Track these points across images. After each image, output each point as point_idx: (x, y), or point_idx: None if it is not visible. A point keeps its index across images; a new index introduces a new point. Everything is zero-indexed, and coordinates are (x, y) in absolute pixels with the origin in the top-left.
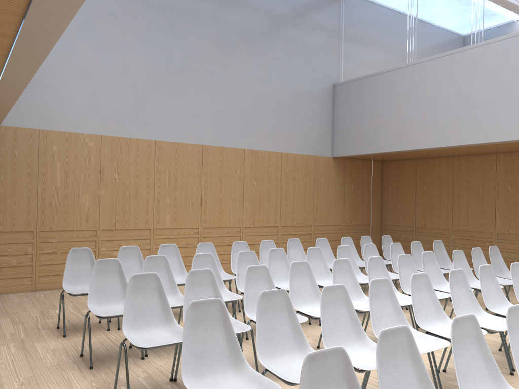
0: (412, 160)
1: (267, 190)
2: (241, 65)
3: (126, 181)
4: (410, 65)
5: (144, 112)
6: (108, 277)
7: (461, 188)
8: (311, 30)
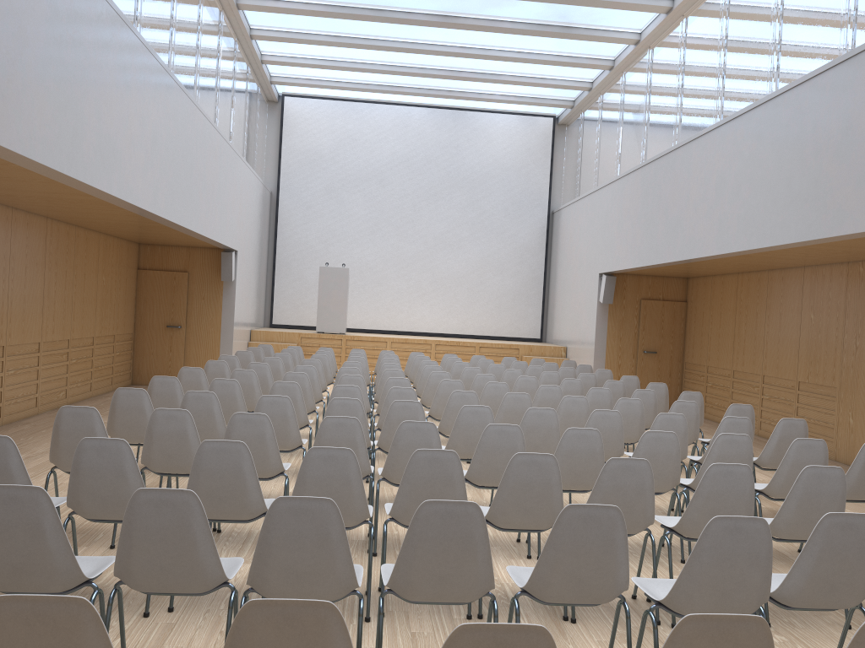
0: None
1: None
2: None
3: None
4: None
5: None
6: None
7: None
8: None
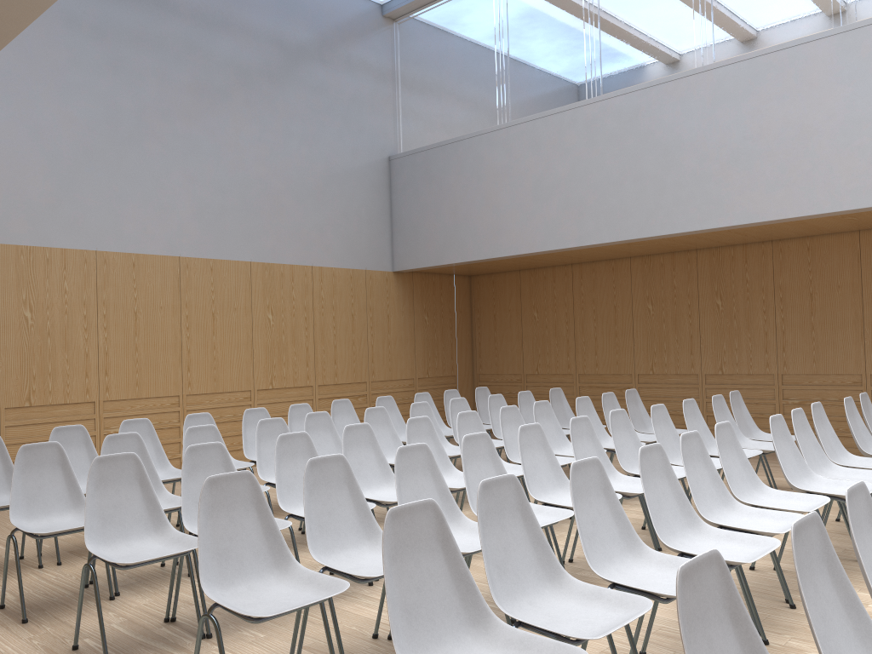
0: (514, 273)
1: (291, 327)
2: (239, 125)
3: (47, 321)
4: (503, 127)
5: (73, 204)
6: (43, 474)
7: (585, 312)
8: (349, 71)
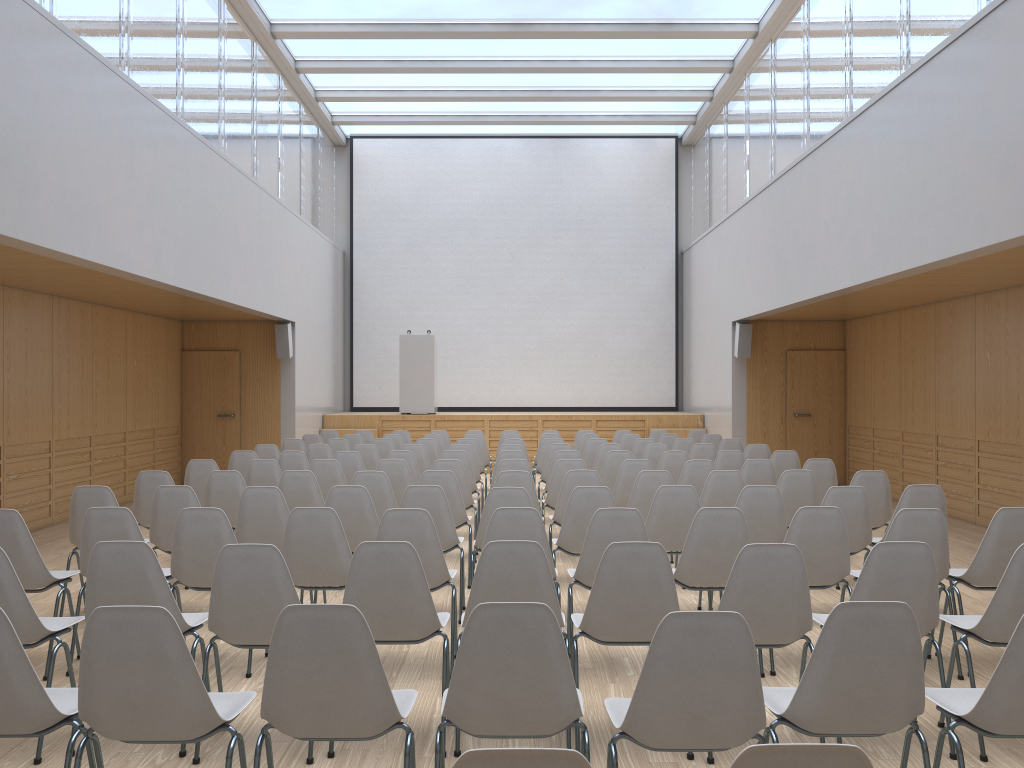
0: None
1: None
2: None
3: None
4: None
5: None
6: None
7: None
8: None
